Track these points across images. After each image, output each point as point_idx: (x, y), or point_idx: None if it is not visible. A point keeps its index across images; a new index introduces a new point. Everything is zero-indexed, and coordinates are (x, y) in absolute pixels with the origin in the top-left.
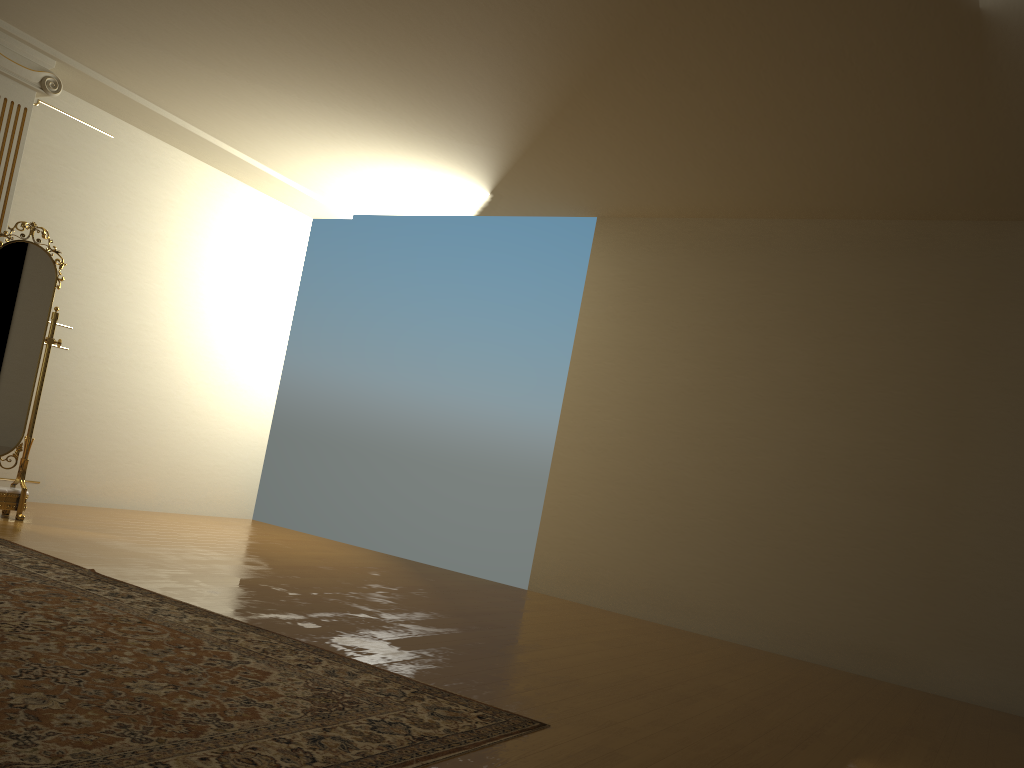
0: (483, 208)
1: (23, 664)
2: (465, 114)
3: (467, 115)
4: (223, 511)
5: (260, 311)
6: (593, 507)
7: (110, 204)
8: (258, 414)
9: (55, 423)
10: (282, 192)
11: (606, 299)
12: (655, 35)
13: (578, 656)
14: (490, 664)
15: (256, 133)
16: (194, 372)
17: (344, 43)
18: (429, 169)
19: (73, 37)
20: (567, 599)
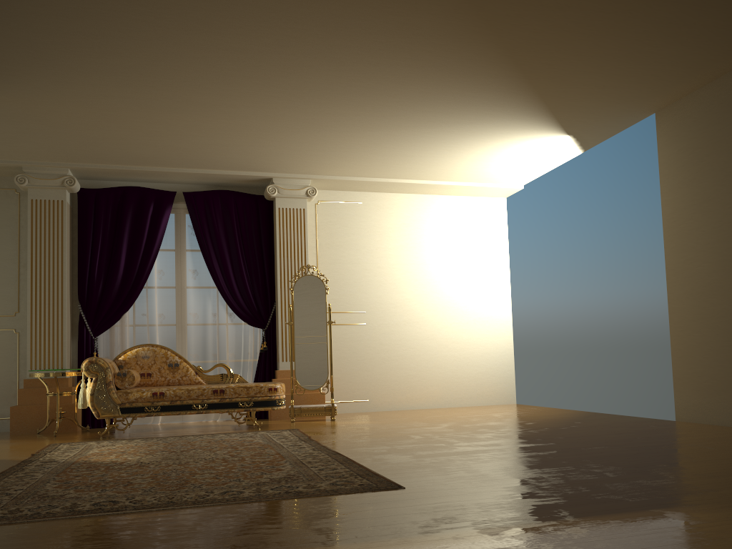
0: (580, 145)
1: (170, 470)
2: (482, 102)
3: (483, 102)
4: (492, 401)
5: (483, 268)
6: (705, 342)
7: (369, 238)
8: (501, 334)
9: (368, 366)
10: (471, 191)
11: (675, 172)
12: (492, 1)
13: (574, 456)
14: (464, 462)
15: (418, 167)
16: (446, 318)
17: (382, 105)
18: (515, 140)
19: (304, 166)
20: (704, 423)
